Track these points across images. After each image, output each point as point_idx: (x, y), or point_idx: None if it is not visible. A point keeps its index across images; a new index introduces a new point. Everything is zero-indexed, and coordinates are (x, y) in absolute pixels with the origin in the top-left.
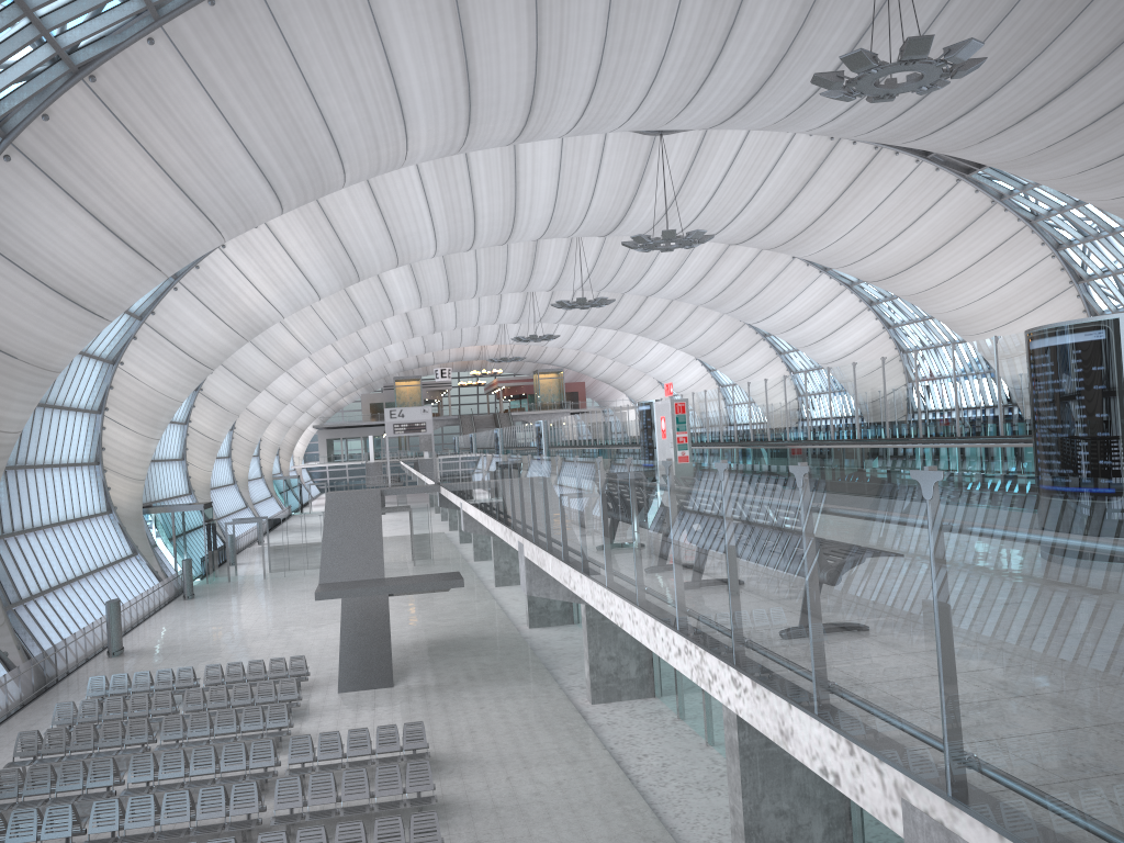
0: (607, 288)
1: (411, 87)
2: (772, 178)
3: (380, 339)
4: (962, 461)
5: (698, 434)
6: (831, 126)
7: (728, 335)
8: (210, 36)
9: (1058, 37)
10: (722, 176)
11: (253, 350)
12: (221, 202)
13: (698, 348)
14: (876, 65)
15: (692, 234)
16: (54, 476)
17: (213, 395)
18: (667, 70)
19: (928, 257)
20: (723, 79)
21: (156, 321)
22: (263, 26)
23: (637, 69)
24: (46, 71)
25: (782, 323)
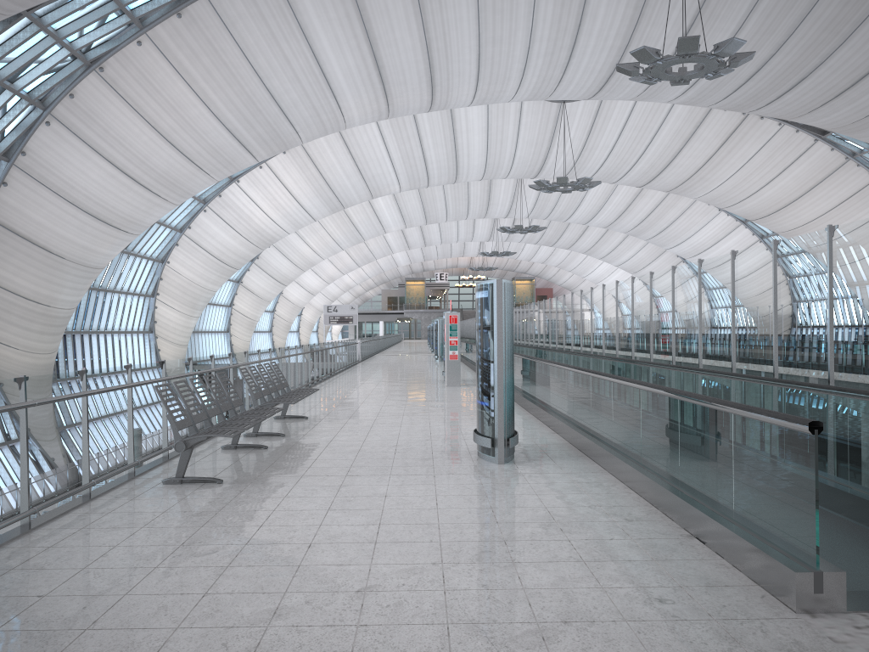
0: (549, 217)
1: (334, 72)
2: (659, 136)
3: (383, 250)
4: (544, 374)
5: (522, 337)
6: (684, 98)
7: (654, 257)
8: (181, 39)
9: (857, 29)
10: (618, 134)
11: (279, 255)
12: (204, 153)
13: (631, 266)
14: (658, 58)
15: (580, 180)
16: (114, 340)
17: (250, 287)
18: (535, 57)
19: (793, 202)
20: (582, 63)
21: (192, 233)
22: (219, 31)
23: (510, 57)
24: (69, 65)
25: (689, 249)
